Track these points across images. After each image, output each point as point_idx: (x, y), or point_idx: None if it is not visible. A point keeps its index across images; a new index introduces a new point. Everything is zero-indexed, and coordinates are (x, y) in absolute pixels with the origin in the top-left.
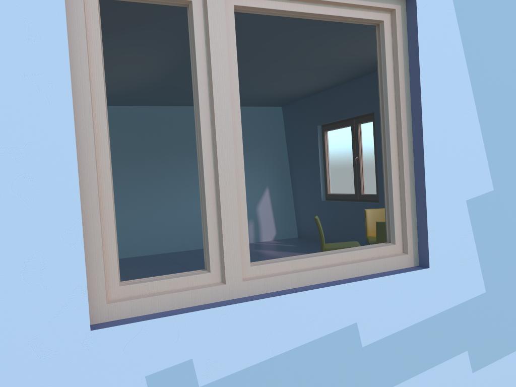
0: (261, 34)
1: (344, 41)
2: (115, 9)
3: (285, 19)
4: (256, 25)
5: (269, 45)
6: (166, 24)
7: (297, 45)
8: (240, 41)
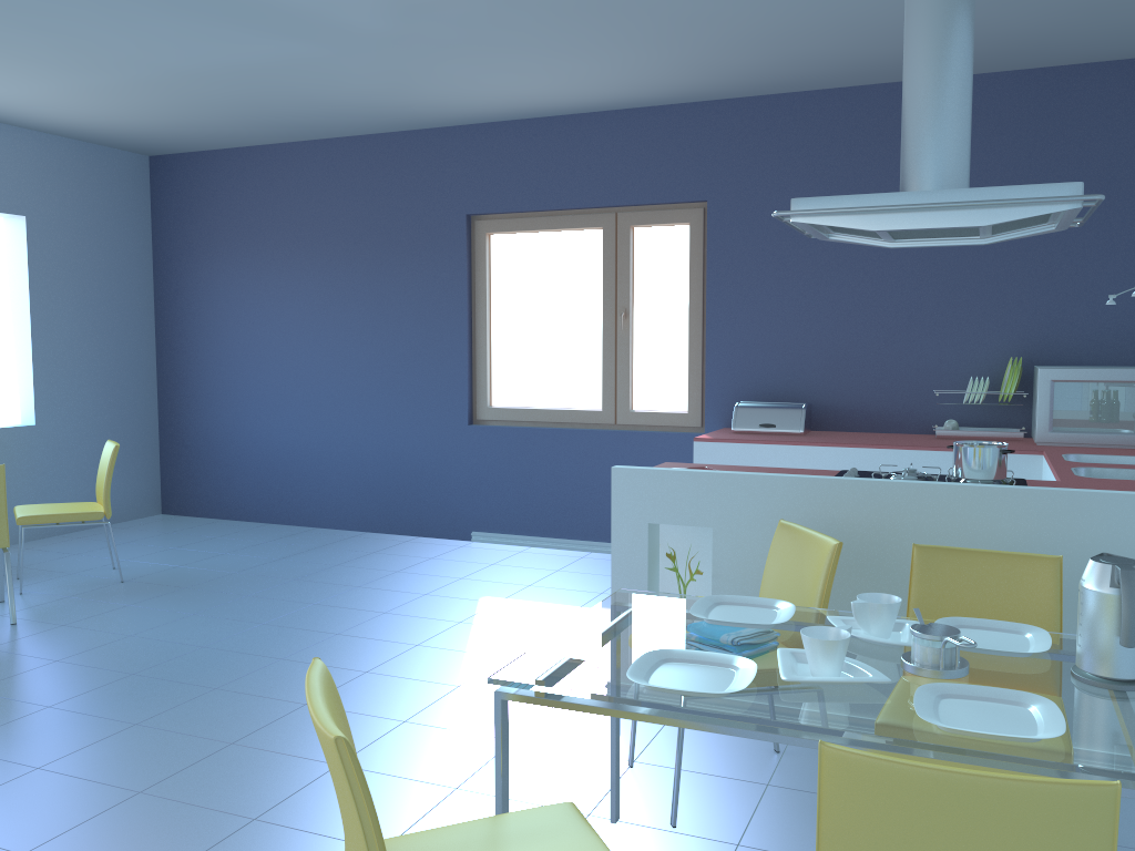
0: (171, 31)
1: (5, 55)
2: (488, 9)
3: (230, 58)
4: (231, 41)
5: (69, 16)
6: (356, 5)
7: (32, 30)
8: (147, 9)
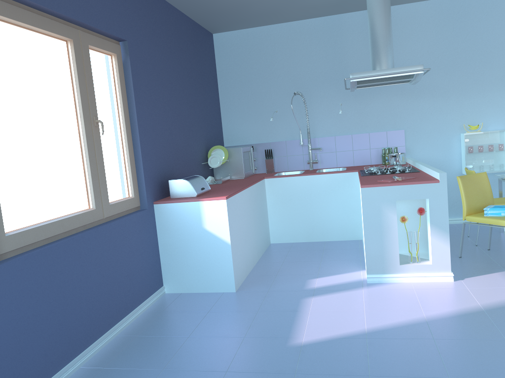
0: None
1: None
2: None
3: None
4: None
5: None
6: None
7: None
8: None
